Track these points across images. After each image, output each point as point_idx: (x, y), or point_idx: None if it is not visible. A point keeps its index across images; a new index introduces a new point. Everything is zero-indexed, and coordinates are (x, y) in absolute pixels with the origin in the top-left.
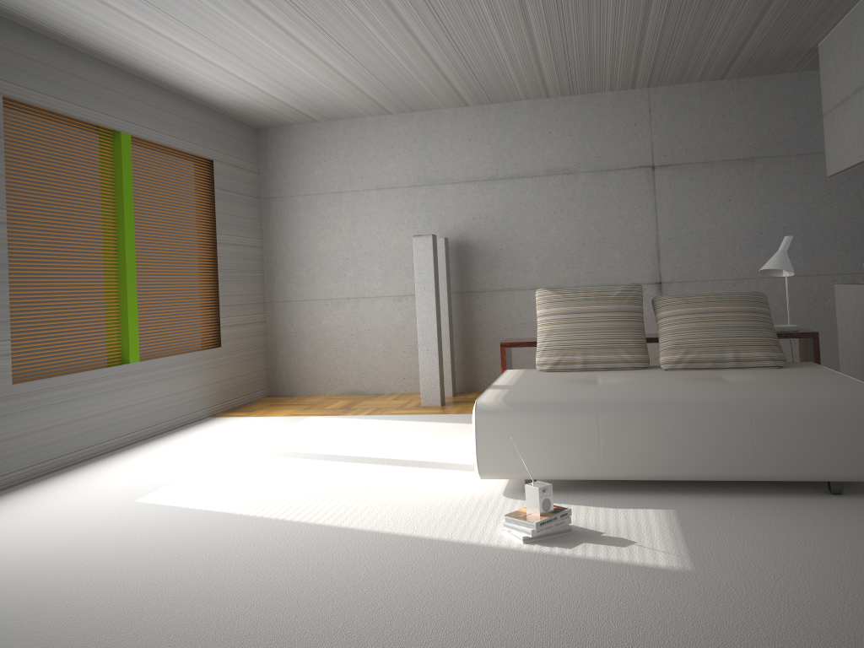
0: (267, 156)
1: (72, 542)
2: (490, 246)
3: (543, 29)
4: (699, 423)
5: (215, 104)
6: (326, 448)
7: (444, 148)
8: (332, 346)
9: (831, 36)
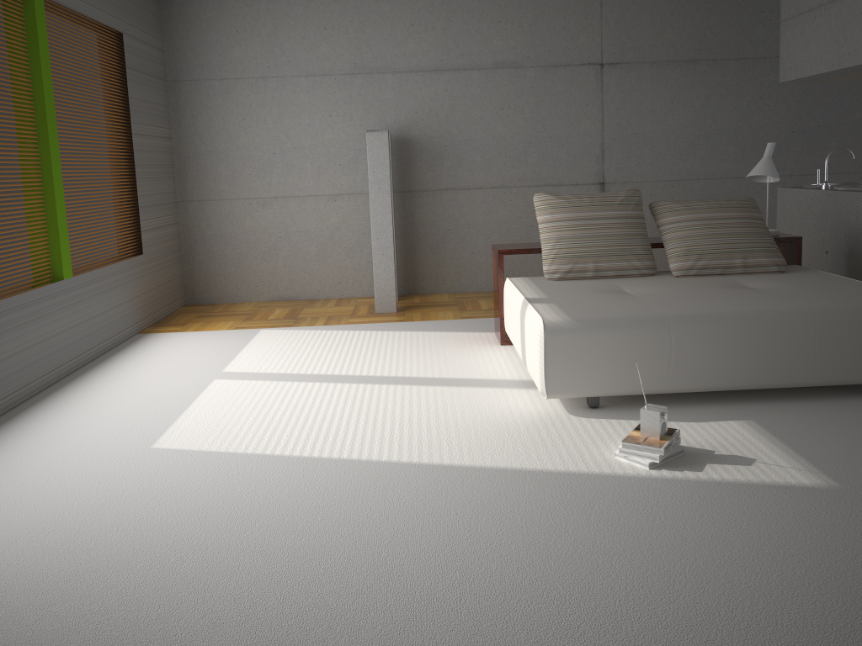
0: (172, 31)
1: (122, 509)
2: (433, 143)
3: None
4: (768, 335)
5: None
6: (319, 367)
7: (384, 32)
8: (259, 249)
9: None
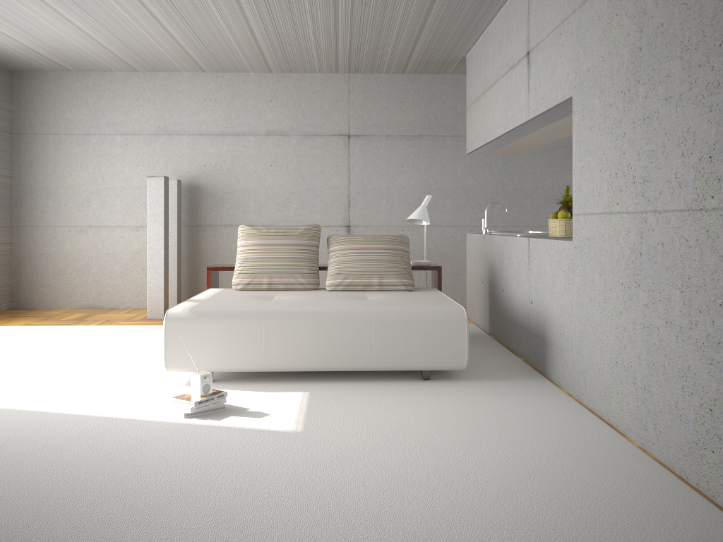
0: (20, 96)
1: None
2: (217, 189)
3: (257, 18)
4: (335, 329)
5: None
6: (48, 351)
7: (182, 104)
8: (74, 267)
9: (473, 51)
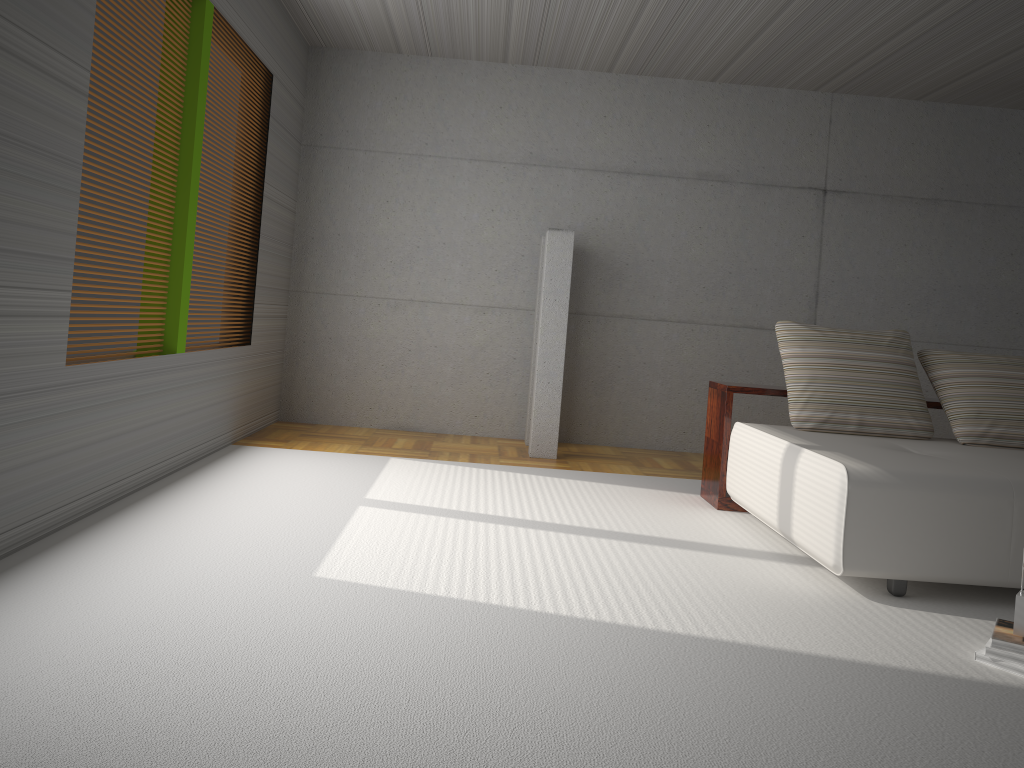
0: (318, 87)
1: (310, 649)
2: (613, 259)
3: None
4: None
5: None
6: (491, 508)
7: (570, 121)
8: (380, 362)
9: None
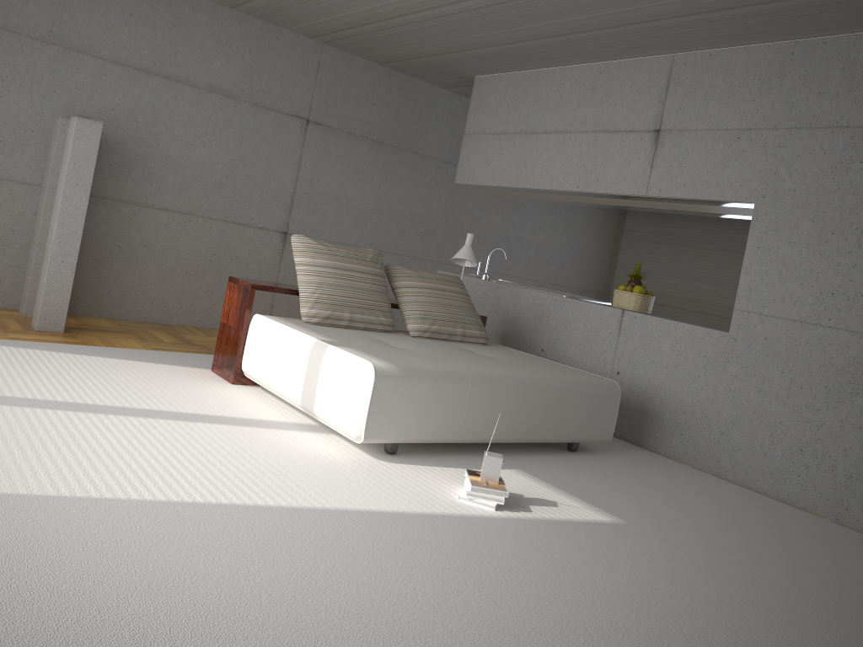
0: None
1: None
2: (125, 148)
3: None
4: (527, 397)
5: None
6: (37, 391)
7: (95, 9)
8: None
9: (498, 78)
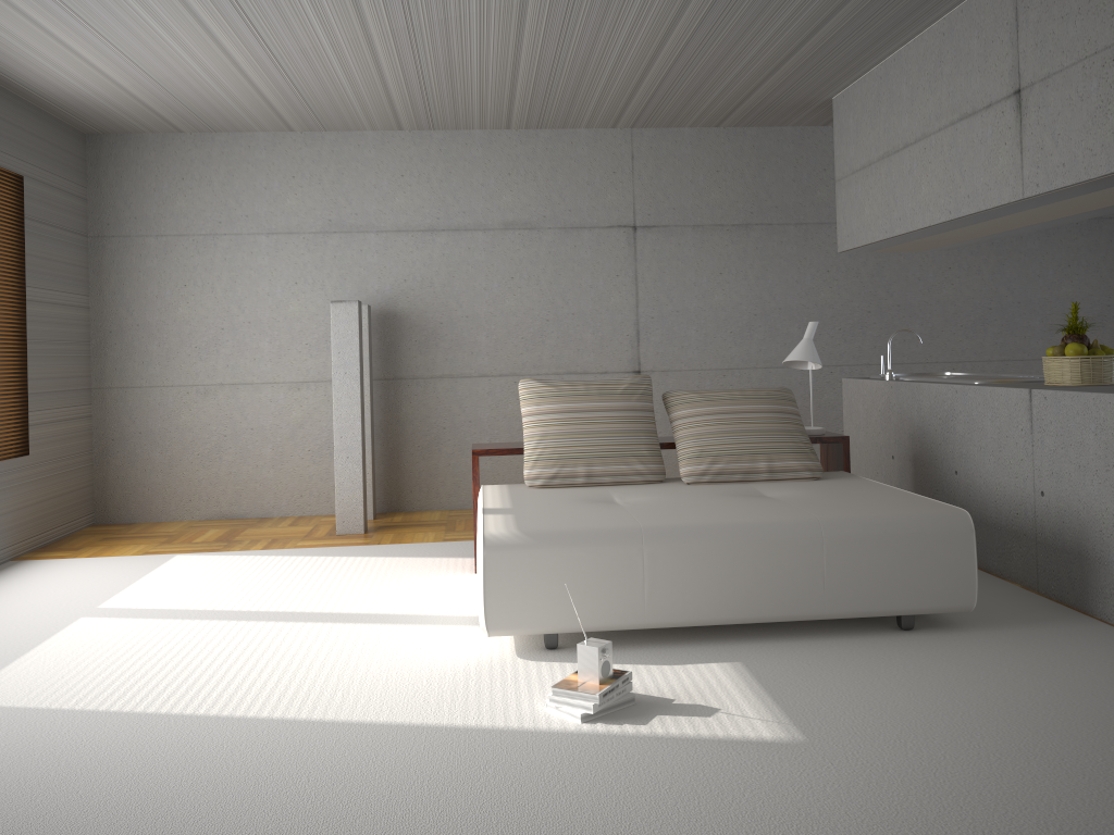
0: (100, 175)
1: None
2: (427, 319)
3: (537, 41)
4: (764, 553)
5: (31, 92)
6: (227, 602)
7: (367, 183)
8: (196, 452)
9: (852, 90)
